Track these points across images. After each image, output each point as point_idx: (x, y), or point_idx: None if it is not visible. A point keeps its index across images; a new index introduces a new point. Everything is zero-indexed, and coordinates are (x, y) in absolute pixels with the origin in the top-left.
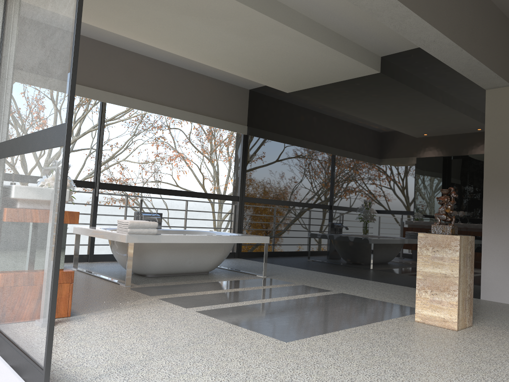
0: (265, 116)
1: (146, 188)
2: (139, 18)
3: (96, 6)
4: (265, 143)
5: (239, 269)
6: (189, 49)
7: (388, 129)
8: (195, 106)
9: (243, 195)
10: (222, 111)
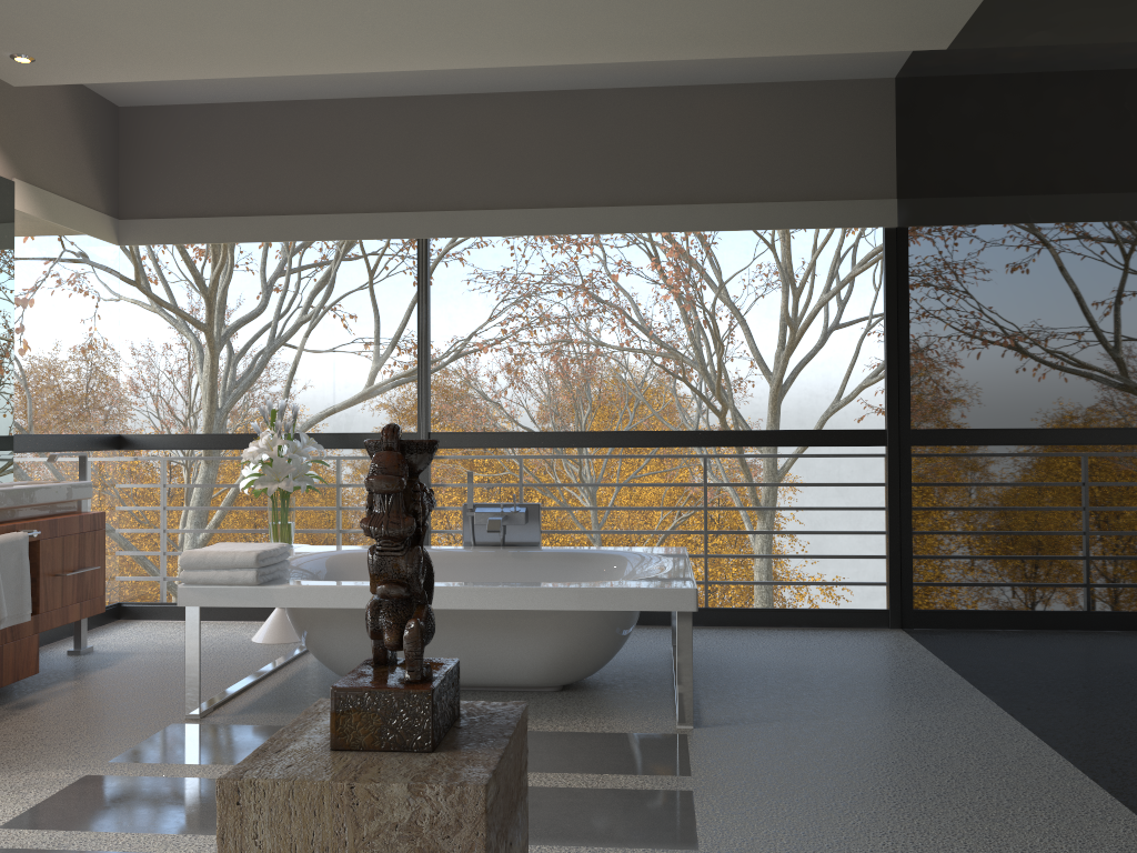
0: (918, 151)
1: (556, 434)
2: (245, 22)
3: (161, 37)
4: (921, 245)
5: (727, 681)
6: (466, 43)
7: None
8: (685, 183)
9: (899, 424)
10: (788, 174)
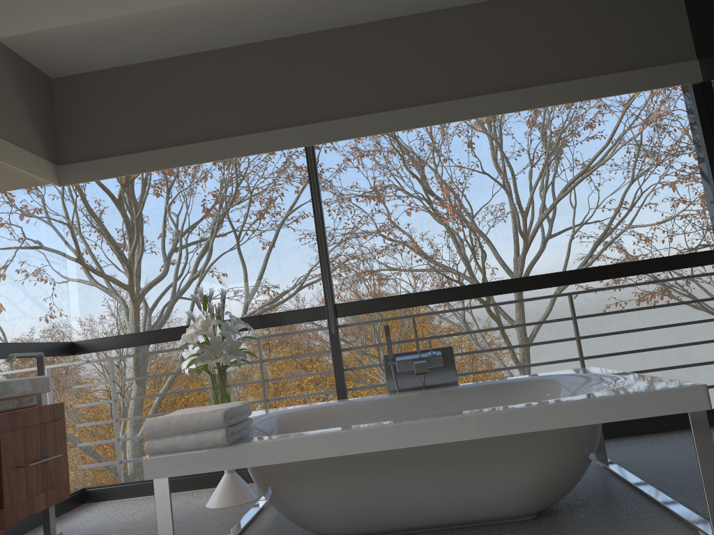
0: None
1: (443, 291)
2: None
3: None
4: None
5: (692, 485)
6: None
7: None
8: (519, 72)
9: None
10: (603, 53)
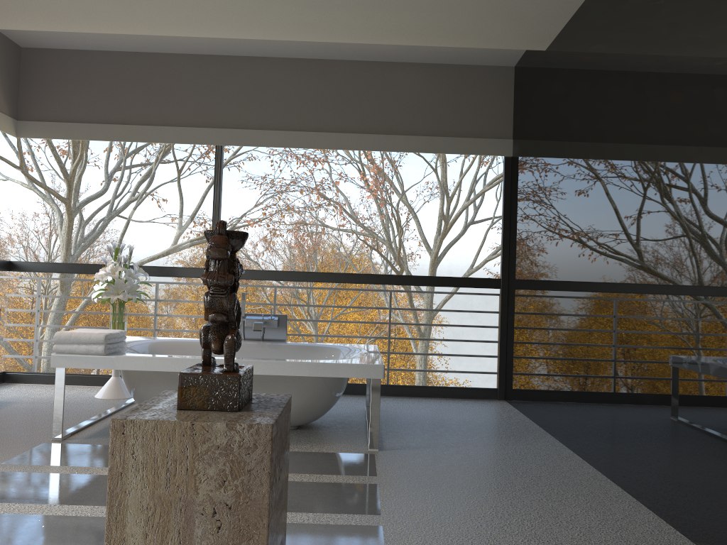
0: (526, 111)
1: (299, 273)
2: None
3: (57, 2)
4: (526, 167)
5: (400, 426)
6: (255, 23)
7: (663, 67)
8: (386, 121)
9: (509, 276)
10: (449, 120)
